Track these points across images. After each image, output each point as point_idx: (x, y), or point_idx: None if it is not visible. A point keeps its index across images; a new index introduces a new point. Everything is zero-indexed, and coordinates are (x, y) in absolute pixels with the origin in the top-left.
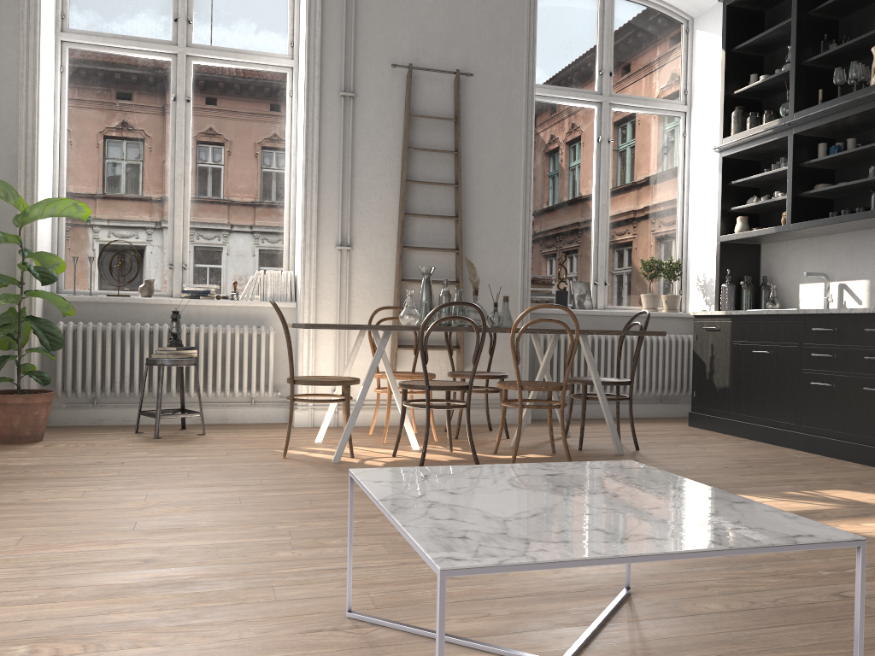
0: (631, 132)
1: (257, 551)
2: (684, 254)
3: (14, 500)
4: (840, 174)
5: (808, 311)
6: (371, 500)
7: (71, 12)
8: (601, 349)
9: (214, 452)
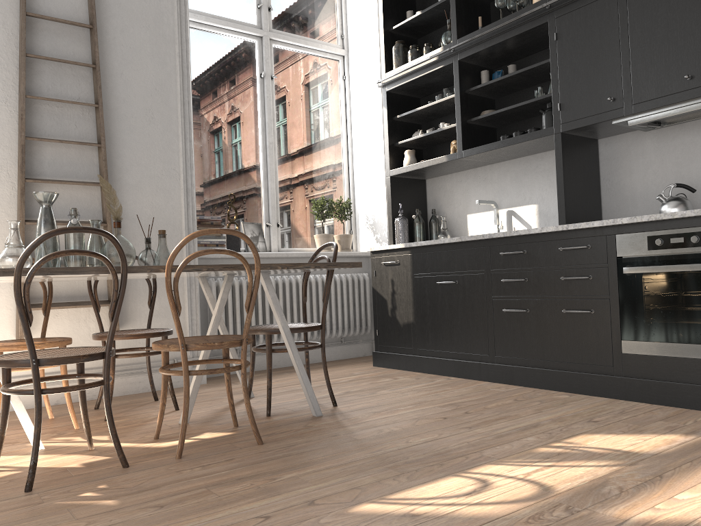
0: (293, 71)
1: None
2: (352, 194)
3: None
4: (500, 103)
5: (495, 235)
6: None
7: None
8: (280, 293)
9: None
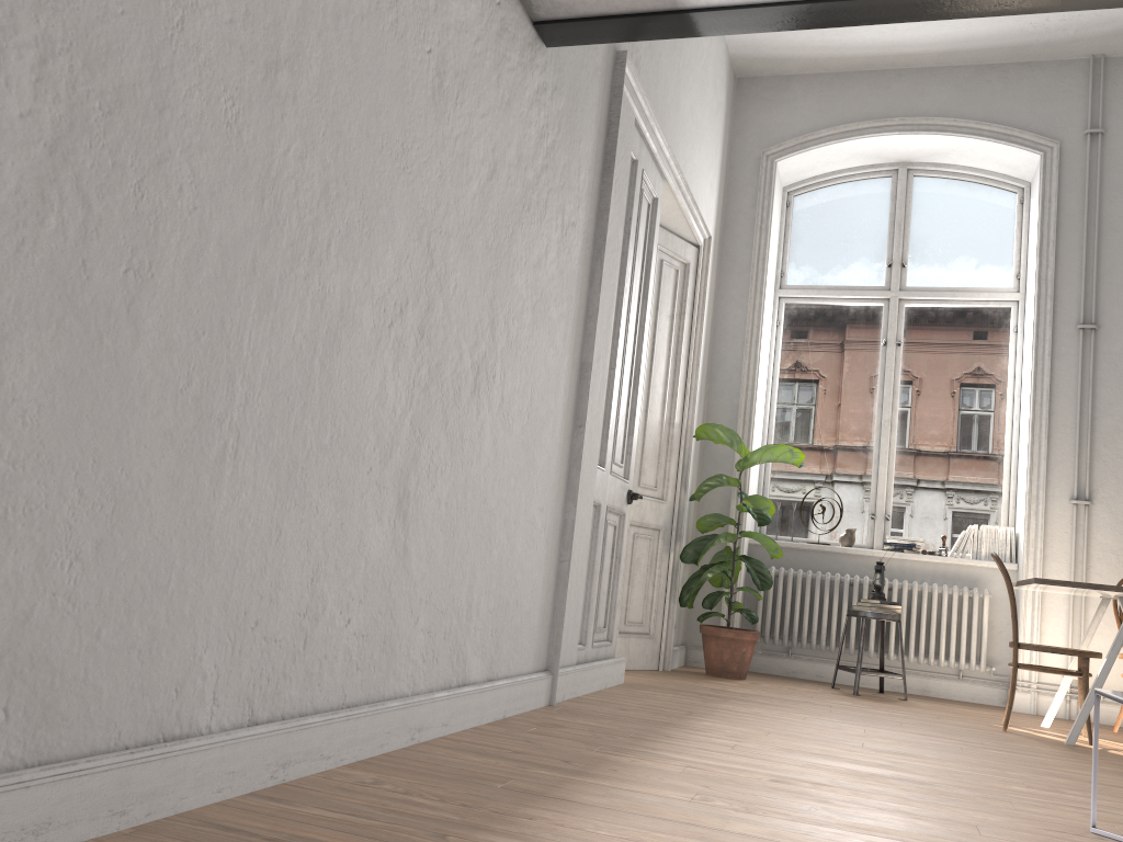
0: None
1: (989, 781)
2: None
3: (747, 711)
4: None
5: None
6: (1116, 777)
7: (789, 269)
8: None
9: (922, 714)
